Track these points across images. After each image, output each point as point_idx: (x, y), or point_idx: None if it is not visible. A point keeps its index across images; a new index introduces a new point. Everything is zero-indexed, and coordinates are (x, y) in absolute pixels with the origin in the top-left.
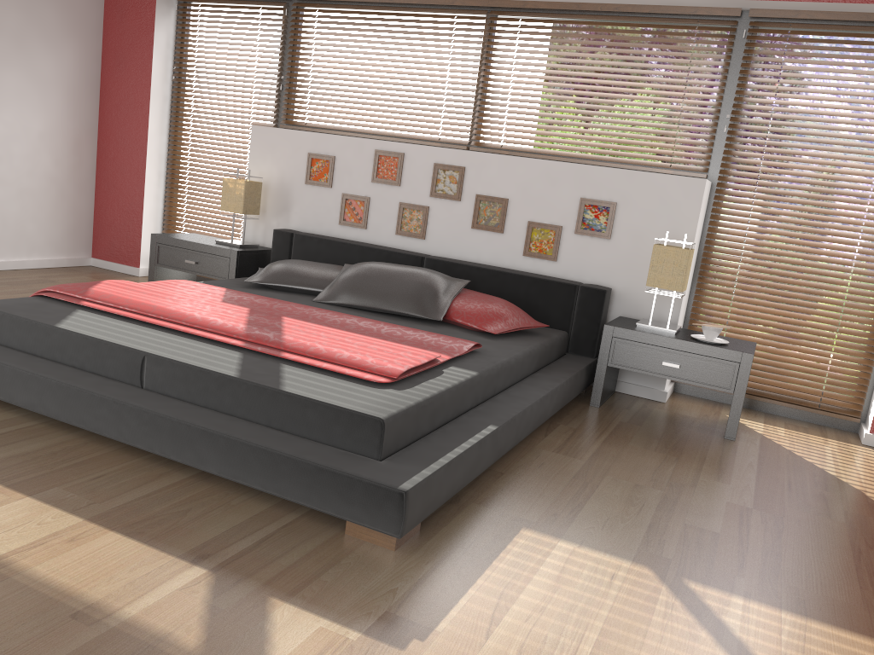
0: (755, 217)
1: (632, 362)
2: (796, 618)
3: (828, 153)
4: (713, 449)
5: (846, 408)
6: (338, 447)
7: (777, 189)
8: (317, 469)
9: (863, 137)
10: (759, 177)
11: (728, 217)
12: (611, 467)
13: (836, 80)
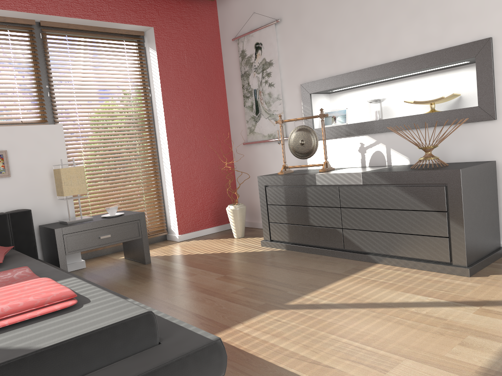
0: (85, 143)
1: (81, 245)
2: (324, 289)
3: (106, 102)
4: (156, 269)
5: (159, 230)
6: (121, 358)
7: (90, 126)
8: (151, 374)
9: (122, 92)
10: (79, 120)
11: (69, 147)
12: (155, 297)
13: (97, 63)
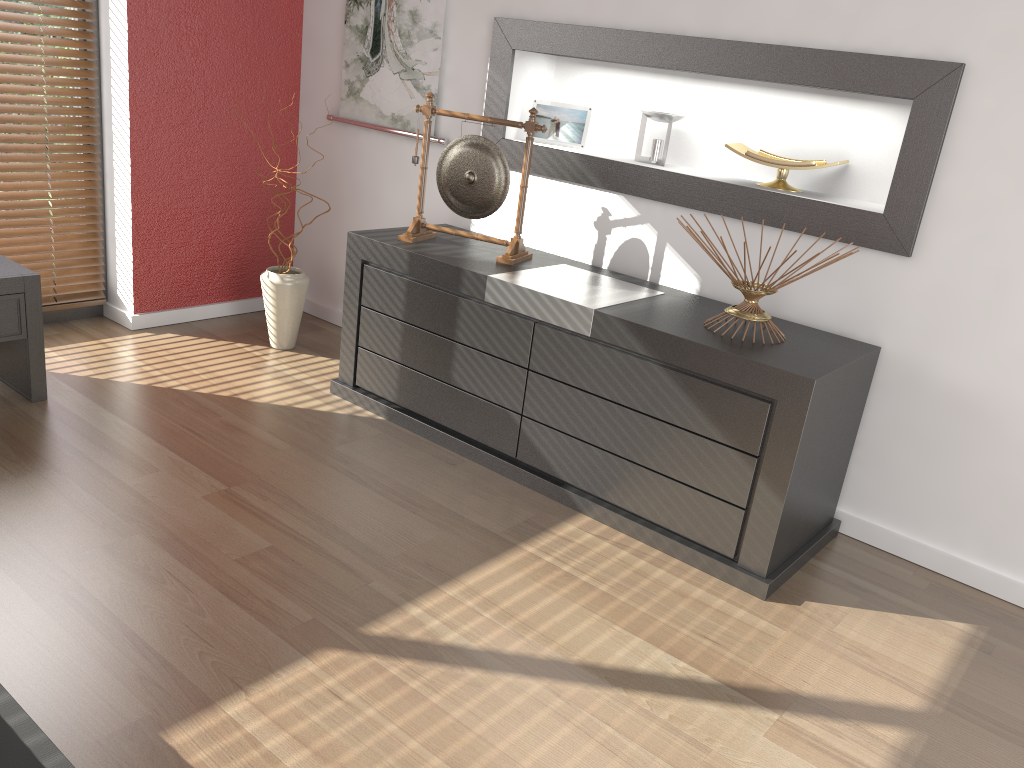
0: None
1: None
2: (456, 586)
3: None
4: (57, 429)
5: (85, 292)
6: None
7: None
8: None
9: None
10: None
11: None
12: (35, 544)
13: None
